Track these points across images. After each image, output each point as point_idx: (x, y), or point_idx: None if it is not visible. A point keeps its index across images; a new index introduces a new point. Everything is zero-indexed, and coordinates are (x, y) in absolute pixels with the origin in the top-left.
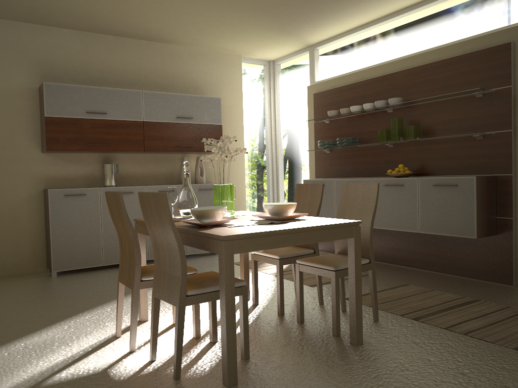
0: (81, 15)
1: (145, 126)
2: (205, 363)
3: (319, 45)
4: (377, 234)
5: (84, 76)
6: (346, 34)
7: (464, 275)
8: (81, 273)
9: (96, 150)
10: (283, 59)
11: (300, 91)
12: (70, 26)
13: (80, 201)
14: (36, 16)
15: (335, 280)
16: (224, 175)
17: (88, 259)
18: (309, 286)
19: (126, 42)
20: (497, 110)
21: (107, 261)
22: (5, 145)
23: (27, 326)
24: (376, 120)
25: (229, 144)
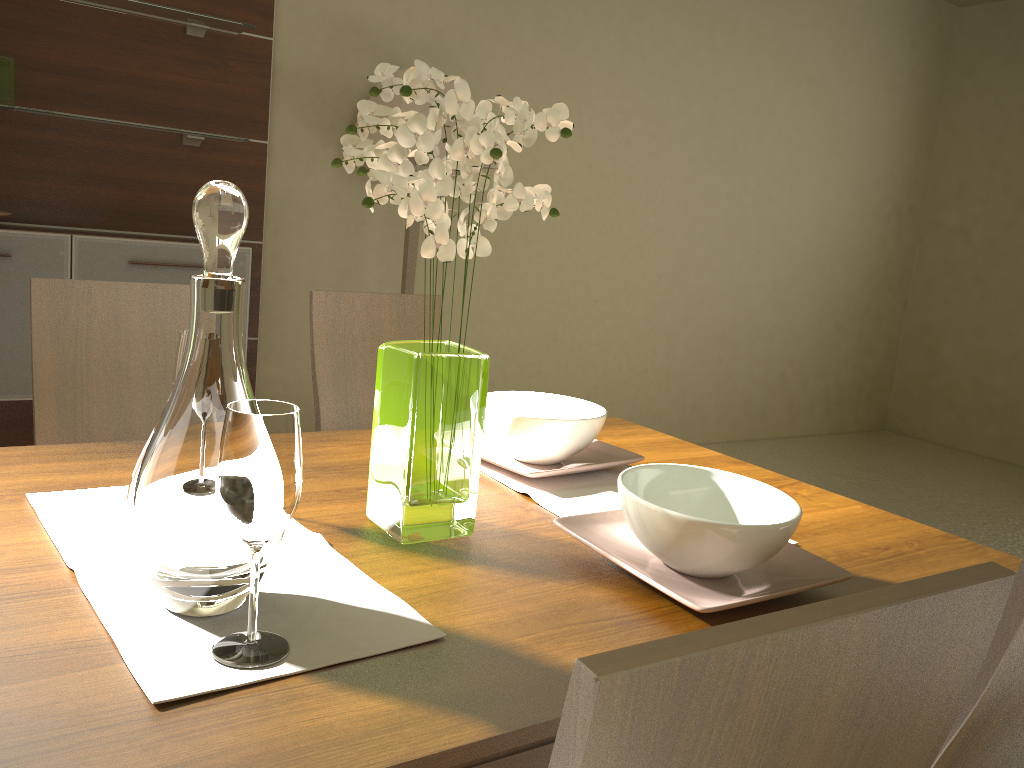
0: None
1: None
2: None
3: None
4: None
5: None
6: None
7: None
8: None
9: None
10: None
11: None
12: None
13: None
14: None
15: None
16: None
17: None
18: None
19: None
20: (237, 87)
21: None
22: None
23: None
24: None
25: None
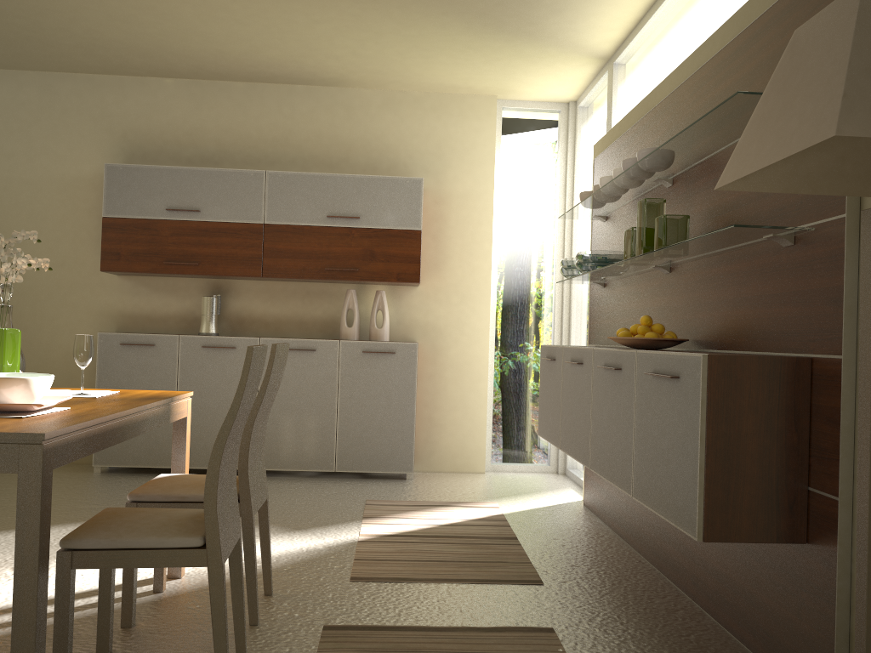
0: (156, 52)
1: (267, 232)
2: None
3: (618, 55)
4: None
5: (192, 152)
6: (646, 18)
7: (750, 645)
8: (134, 475)
9: (178, 273)
10: (584, 95)
11: None
12: (167, 72)
13: (146, 355)
14: (106, 62)
15: (56, 572)
16: (442, 328)
17: (151, 454)
18: (350, 578)
19: (266, 90)
20: None
21: None
22: (66, 262)
23: None
24: None
25: (457, 269)
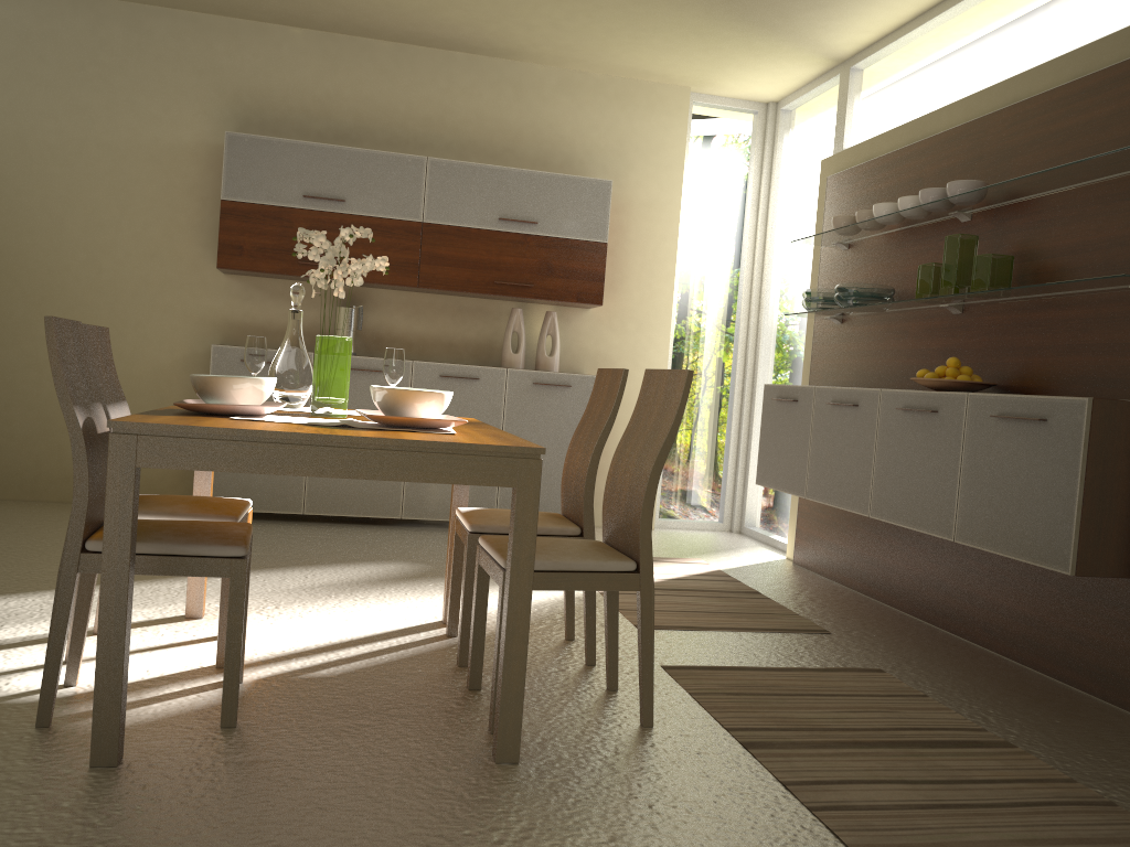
0: None
1: (425, 233)
2: (143, 714)
3: (859, 59)
4: (906, 538)
5: (324, 125)
6: (912, 25)
7: (1072, 681)
8: (256, 521)
9: None
10: (792, 98)
11: (815, 174)
12: (299, 20)
13: None
14: (228, 0)
15: (502, 592)
16: (614, 360)
17: (275, 497)
18: (635, 626)
19: (419, 55)
20: None
21: (313, 507)
22: (158, 253)
23: (5, 584)
24: (935, 244)
25: (635, 291)
